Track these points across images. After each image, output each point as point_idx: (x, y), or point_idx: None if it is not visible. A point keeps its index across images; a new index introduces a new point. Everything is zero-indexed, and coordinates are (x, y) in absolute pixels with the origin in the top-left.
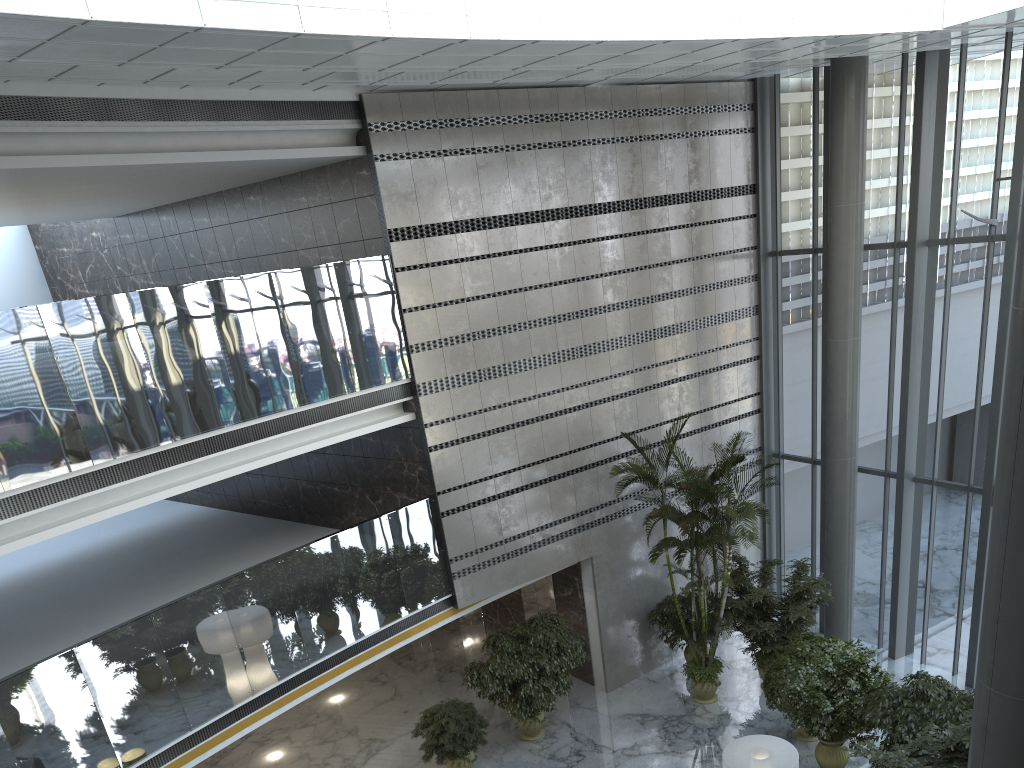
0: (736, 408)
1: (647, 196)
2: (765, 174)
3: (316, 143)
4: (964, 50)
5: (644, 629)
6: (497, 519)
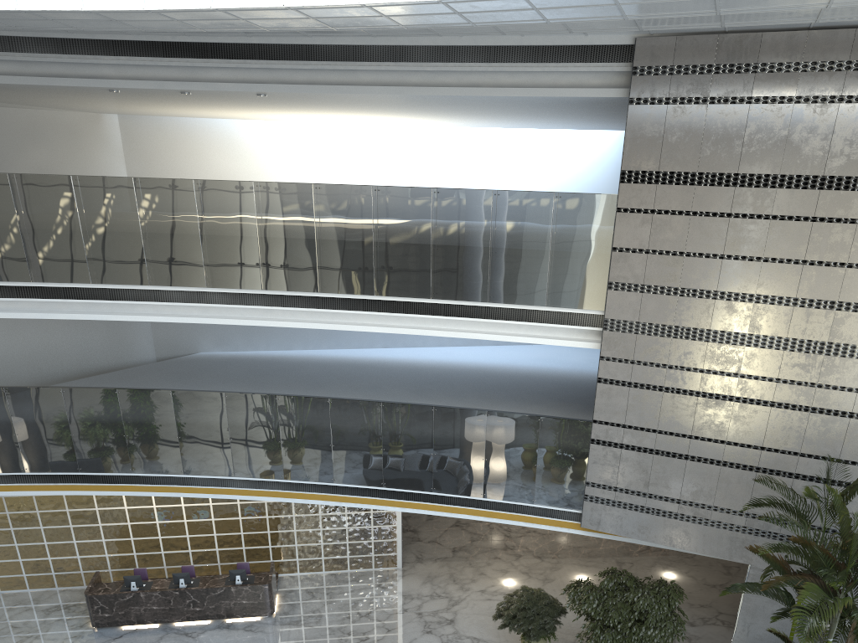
0: None
1: None
2: None
3: (590, 83)
4: None
5: None
6: (647, 472)
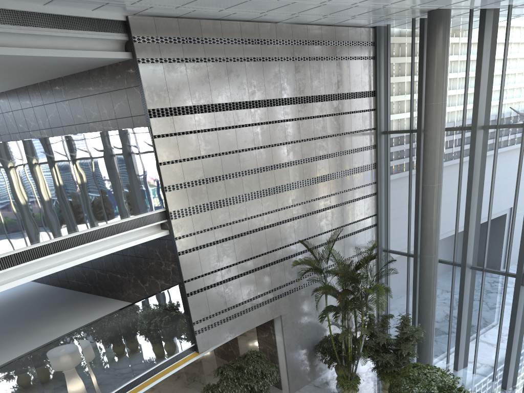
0: (363, 223)
1: (313, 95)
2: (381, 85)
3: (96, 48)
4: (510, 9)
5: (311, 355)
6: (223, 296)
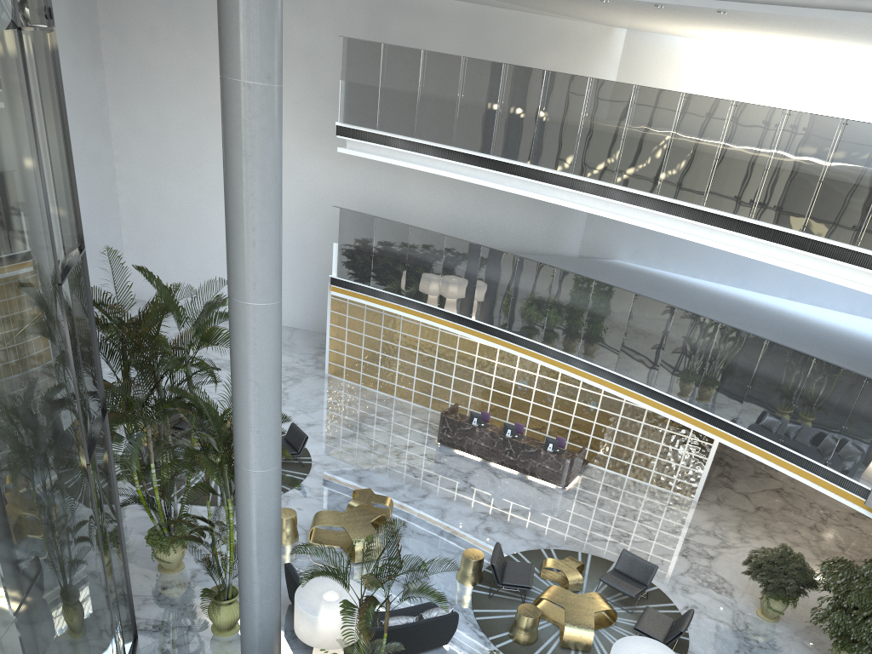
0: None
1: None
2: None
3: None
4: None
5: None
6: None
